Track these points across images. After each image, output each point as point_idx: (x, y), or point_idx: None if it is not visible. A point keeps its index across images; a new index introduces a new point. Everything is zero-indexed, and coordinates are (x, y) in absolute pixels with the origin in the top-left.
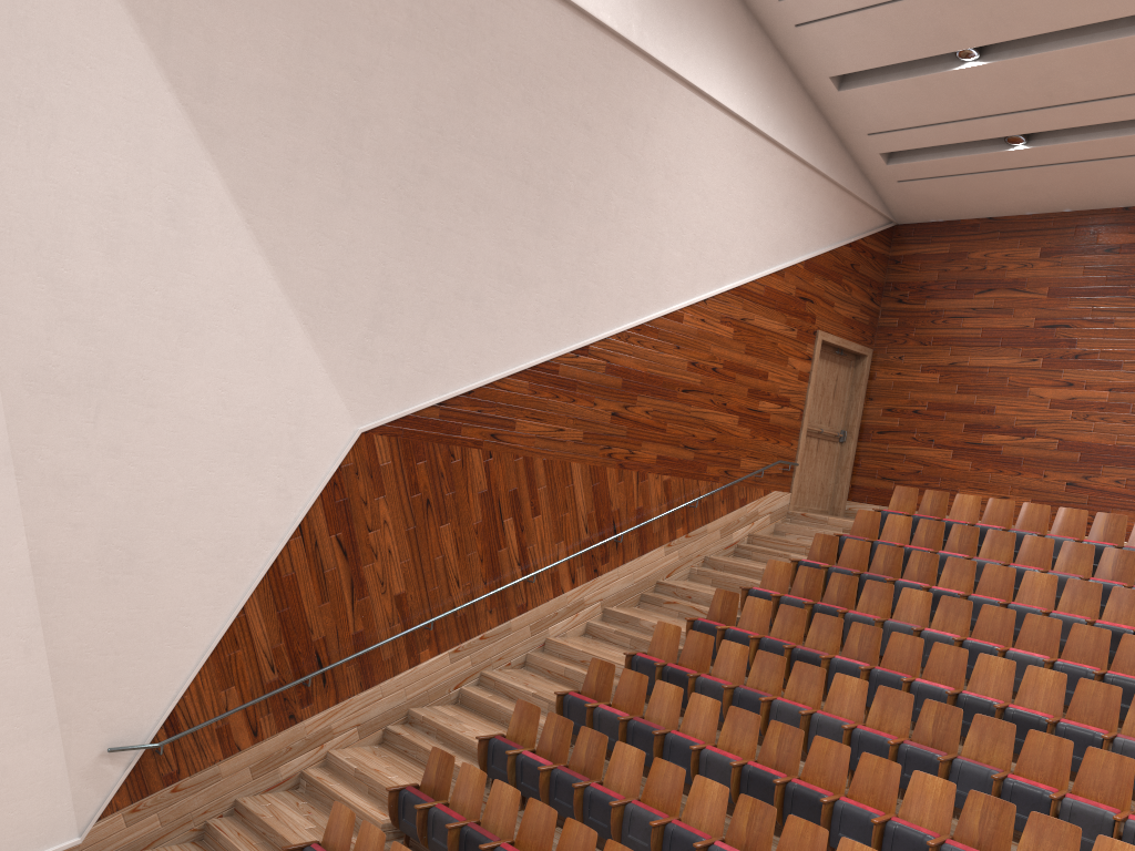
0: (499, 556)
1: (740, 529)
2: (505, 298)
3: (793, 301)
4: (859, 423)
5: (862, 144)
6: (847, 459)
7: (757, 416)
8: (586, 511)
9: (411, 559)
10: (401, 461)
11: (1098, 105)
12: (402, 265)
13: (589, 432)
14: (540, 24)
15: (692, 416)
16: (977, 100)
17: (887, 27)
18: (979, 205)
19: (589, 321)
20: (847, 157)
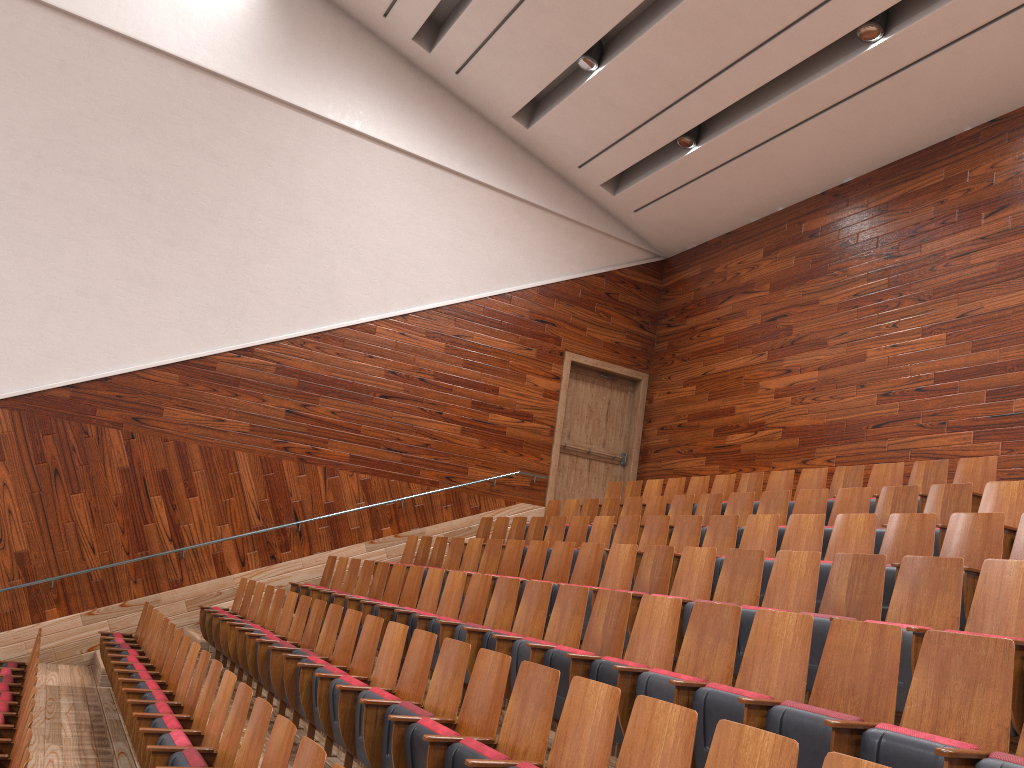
0: (145, 530)
1: (474, 536)
2: (139, 298)
3: (526, 323)
4: (639, 445)
5: (582, 179)
6: (628, 480)
7: (488, 427)
8: (258, 498)
9: (36, 521)
10: (25, 432)
11: (716, 85)
12: (10, 263)
13: (257, 425)
14: (143, 74)
15: (395, 420)
16: (625, 107)
17: (512, 53)
18: (710, 221)
19: (250, 326)
20: (576, 194)
